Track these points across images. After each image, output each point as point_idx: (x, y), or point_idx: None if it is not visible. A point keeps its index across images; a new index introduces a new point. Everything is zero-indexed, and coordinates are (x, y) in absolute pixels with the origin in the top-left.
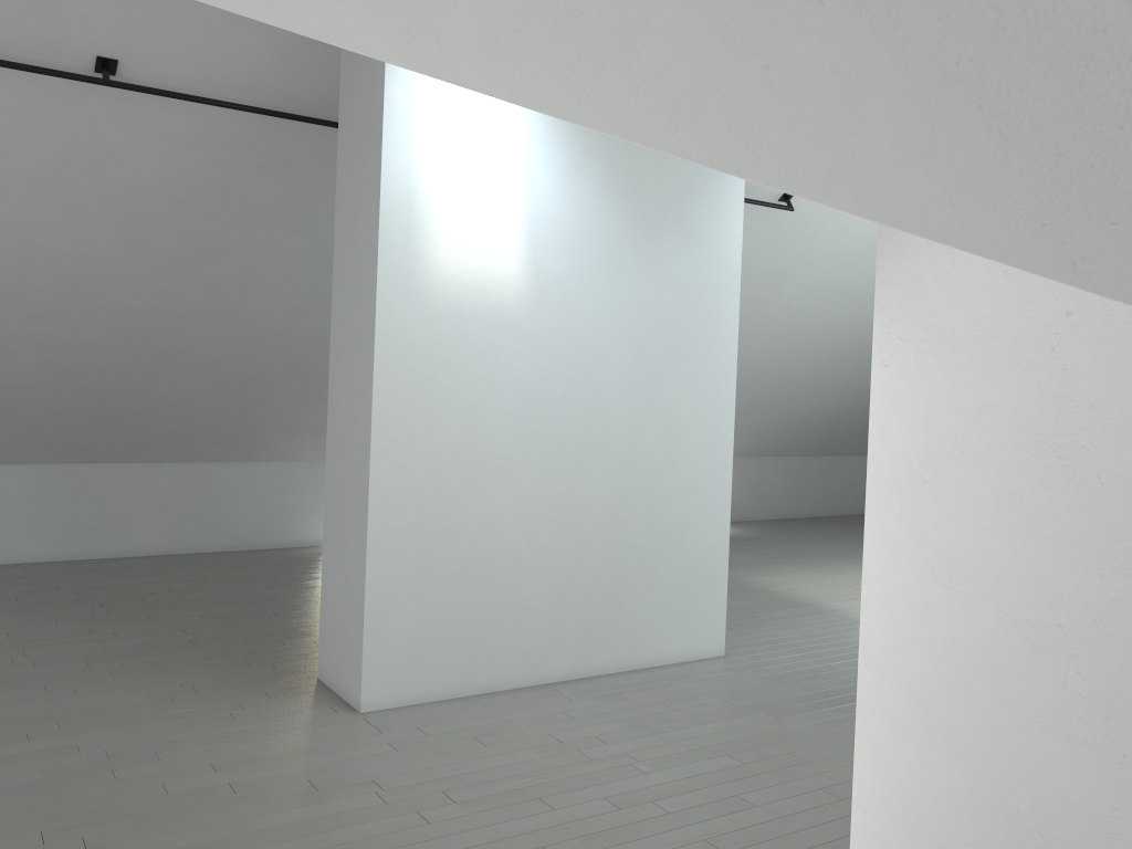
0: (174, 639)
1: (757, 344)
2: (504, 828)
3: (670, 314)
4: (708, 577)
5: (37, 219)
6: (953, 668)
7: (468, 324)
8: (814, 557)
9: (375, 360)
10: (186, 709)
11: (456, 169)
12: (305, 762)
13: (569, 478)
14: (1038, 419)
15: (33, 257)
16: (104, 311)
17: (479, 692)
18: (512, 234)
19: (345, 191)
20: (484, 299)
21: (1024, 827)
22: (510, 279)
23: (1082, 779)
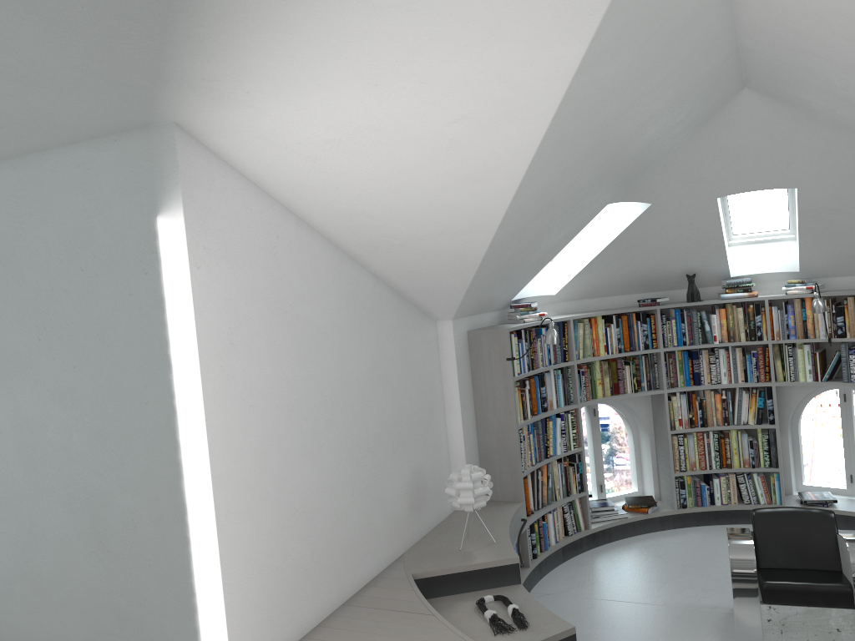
0: None
1: None
2: None
3: None
4: None
5: None
6: (261, 453)
7: None
8: None
9: None
10: None
11: None
12: None
13: None
14: (275, 293)
15: None
16: None
17: None
18: None
19: None
20: None
21: (299, 515)
22: None
23: (312, 470)
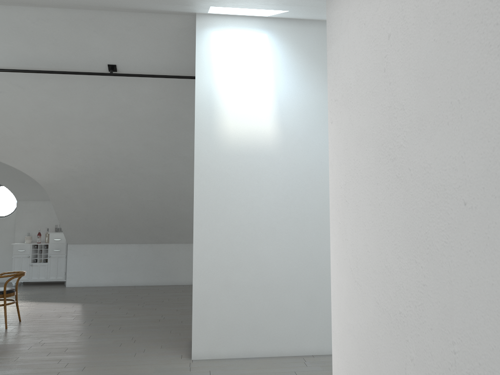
0: (153, 318)
1: None
2: None
3: None
4: None
5: (108, 137)
6: (361, 350)
7: (244, 158)
8: None
9: (194, 178)
10: (120, 349)
11: (234, 82)
12: None
13: (310, 239)
14: (382, 131)
15: (112, 154)
16: (146, 175)
17: (260, 356)
18: (268, 111)
19: None
20: (253, 145)
21: None
22: (268, 134)
23: None
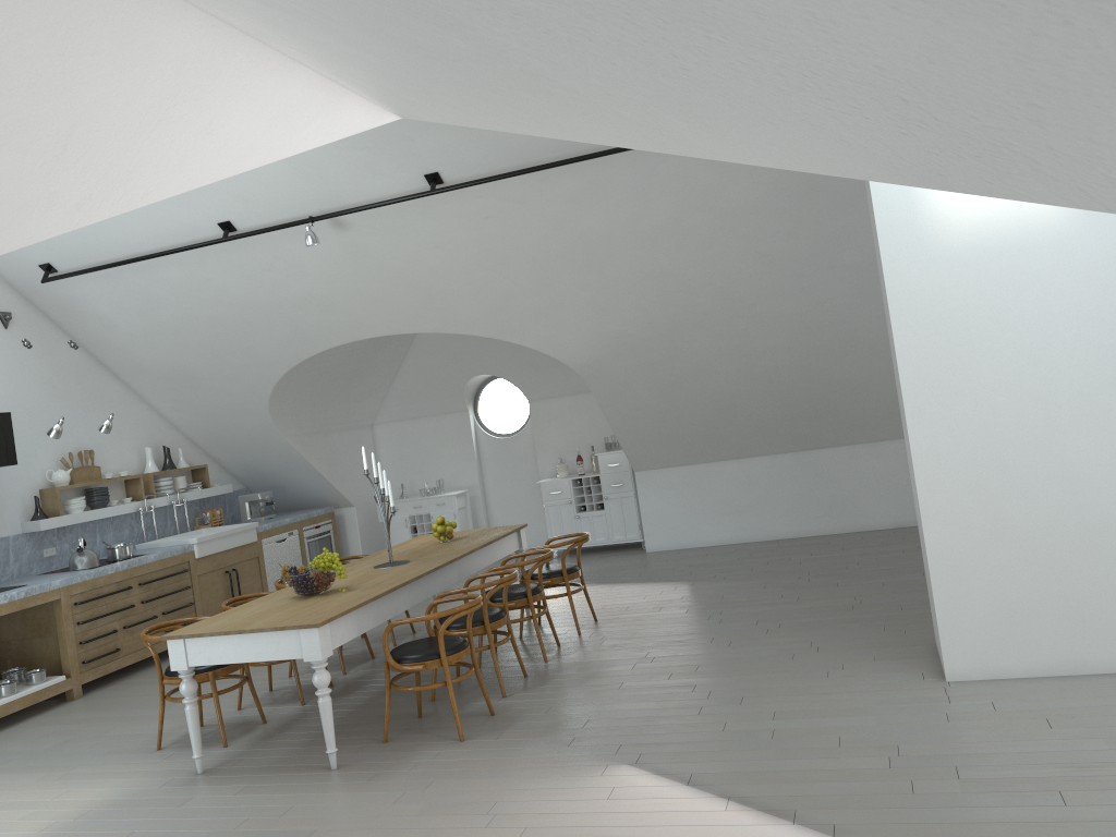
0: (839, 604)
1: None
2: (986, 813)
3: None
4: None
5: (683, 258)
6: None
7: (997, 259)
8: None
9: (891, 322)
10: (796, 664)
11: None
12: (851, 720)
13: None
14: None
15: (694, 288)
16: (767, 318)
17: (1099, 671)
18: None
19: None
20: (1014, 226)
21: None
22: None
23: None
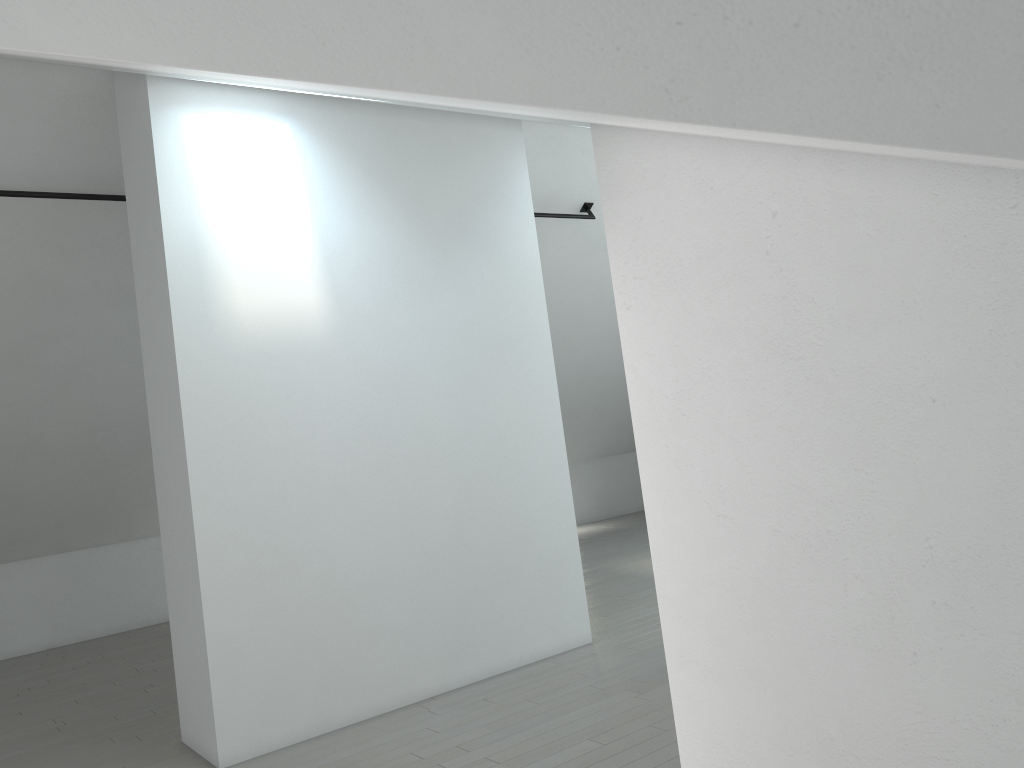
0: (40, 730)
1: (594, 348)
2: None
3: (479, 323)
4: (562, 568)
5: None
6: (743, 599)
7: (275, 361)
8: None
9: (183, 410)
10: None
11: (240, 215)
12: None
13: (405, 494)
14: (769, 326)
15: None
16: None
17: (345, 724)
18: (307, 269)
19: (139, 255)
20: (289, 334)
21: (839, 753)
22: (312, 311)
23: (882, 689)
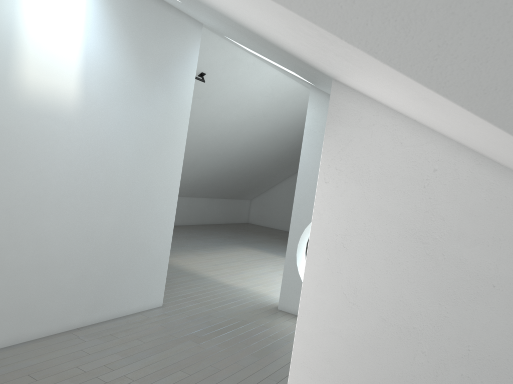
0: None
1: None
2: None
3: (155, 127)
4: (158, 266)
5: None
6: (351, 345)
7: (41, 119)
8: (189, 247)
9: None
10: None
11: (42, 22)
12: None
13: (93, 213)
14: (413, 222)
15: None
16: None
17: (26, 340)
18: (74, 69)
19: None
20: (53, 105)
21: None
22: (70, 95)
23: None
